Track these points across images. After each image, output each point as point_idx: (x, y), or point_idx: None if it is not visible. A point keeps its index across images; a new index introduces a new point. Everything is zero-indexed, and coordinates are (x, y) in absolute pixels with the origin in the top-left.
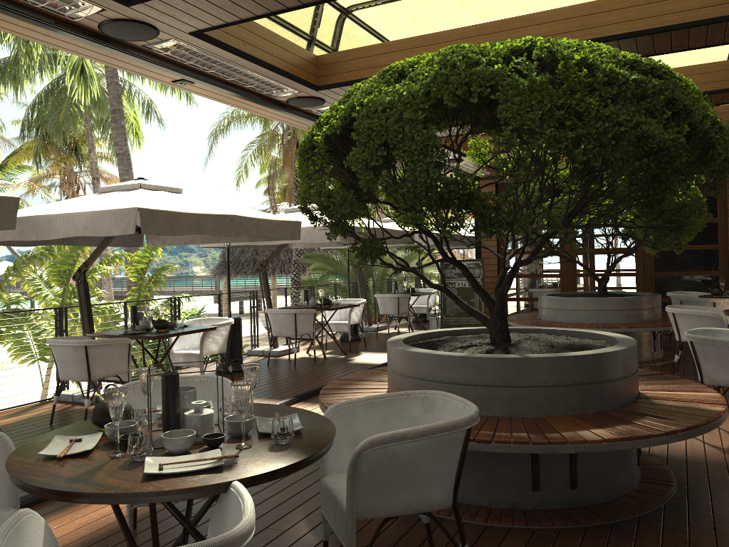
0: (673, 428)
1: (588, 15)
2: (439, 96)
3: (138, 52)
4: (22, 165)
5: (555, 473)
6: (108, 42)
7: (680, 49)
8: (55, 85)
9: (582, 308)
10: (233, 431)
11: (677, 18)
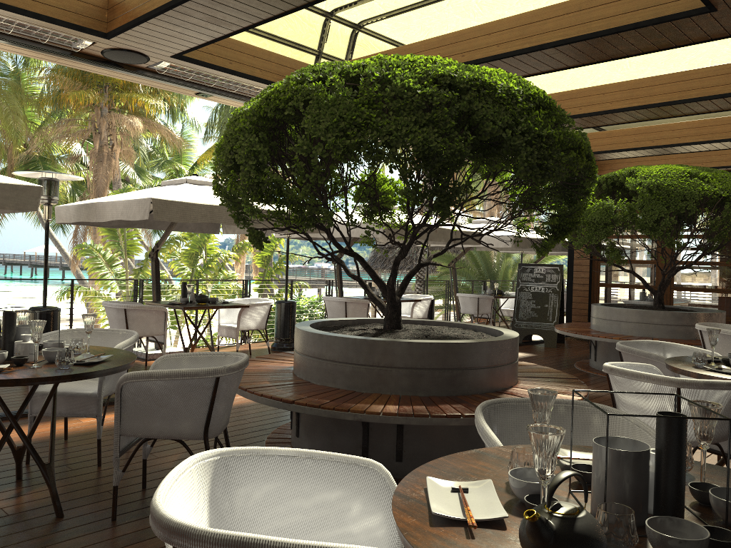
0: (458, 413)
1: (528, 24)
2: (266, 109)
3: (145, 72)
4: None
5: (383, 445)
6: (116, 66)
7: (635, 53)
8: None
9: (624, 320)
10: (45, 357)
11: (604, 24)
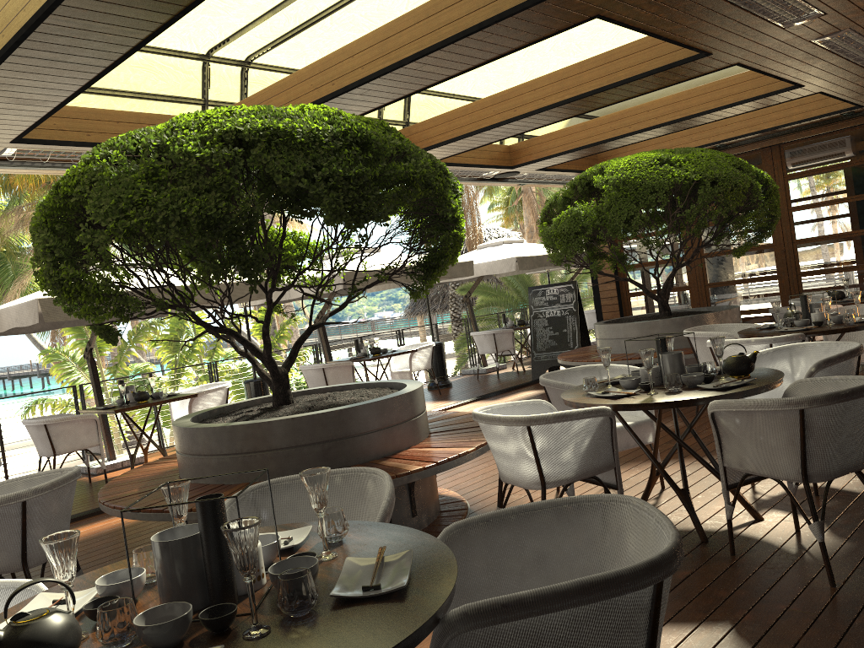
0: None
1: (385, 39)
2: (55, 199)
3: None
4: None
5: None
6: None
7: (508, 51)
8: None
9: (623, 336)
10: None
11: (452, 29)
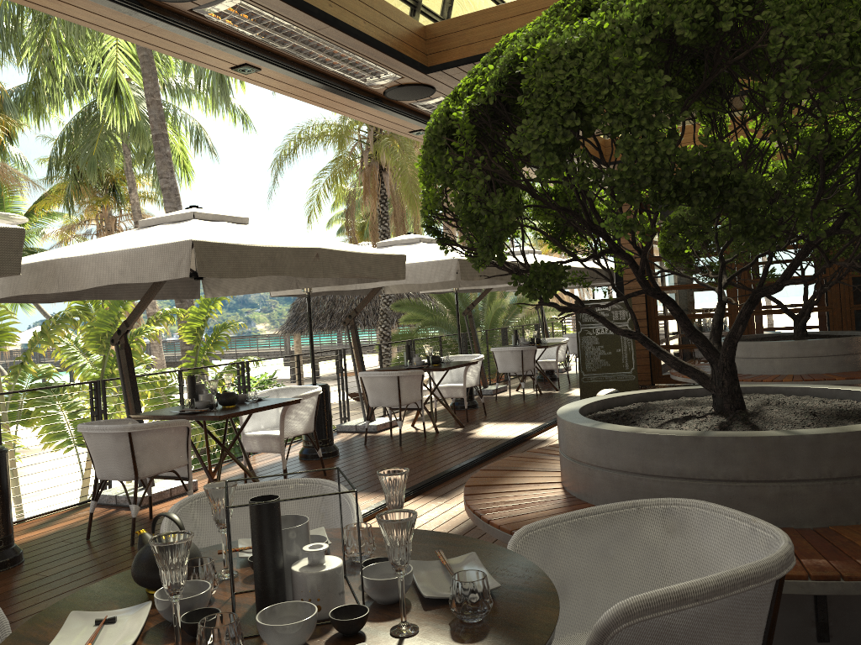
0: None
1: None
2: (667, 23)
3: (184, 20)
4: (52, 212)
5: (852, 614)
6: (141, 5)
7: None
8: (87, 114)
9: (778, 355)
10: (378, 596)
11: None
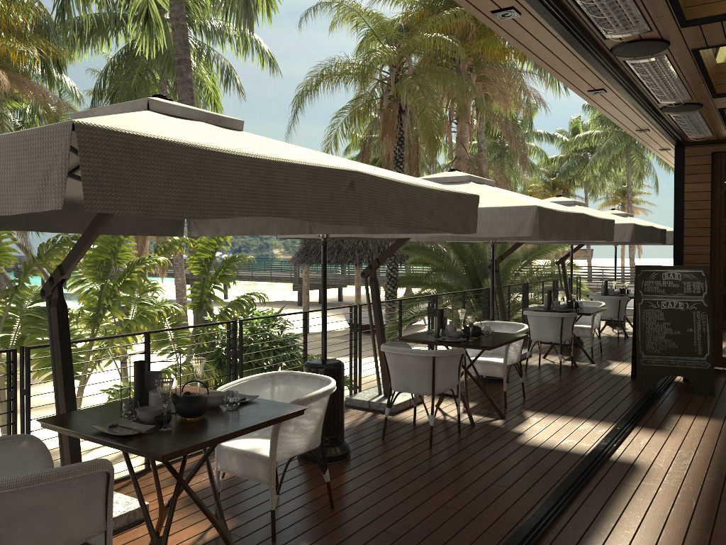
0: None
1: None
2: None
3: None
4: None
5: None
6: None
7: None
8: (130, 50)
9: None
10: None
11: None
